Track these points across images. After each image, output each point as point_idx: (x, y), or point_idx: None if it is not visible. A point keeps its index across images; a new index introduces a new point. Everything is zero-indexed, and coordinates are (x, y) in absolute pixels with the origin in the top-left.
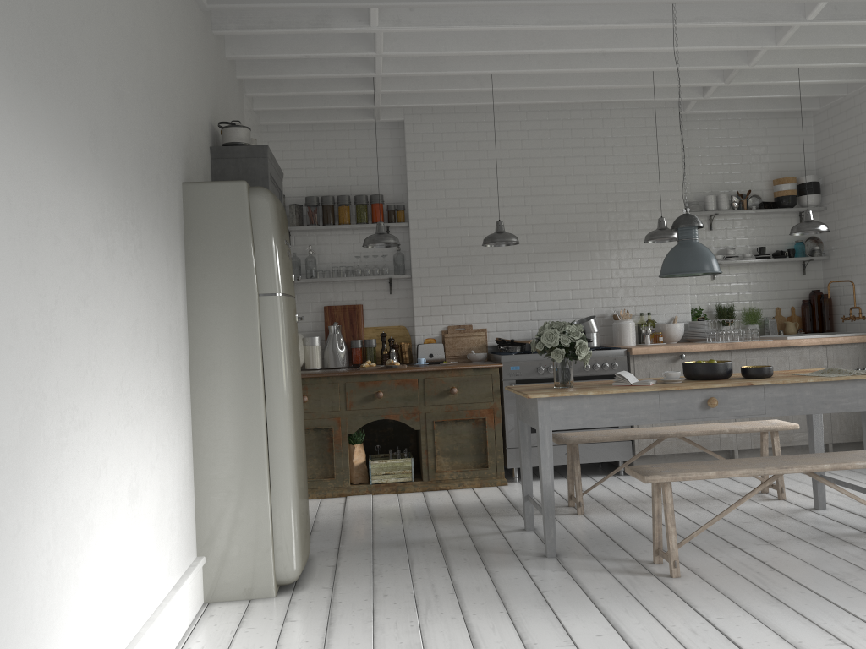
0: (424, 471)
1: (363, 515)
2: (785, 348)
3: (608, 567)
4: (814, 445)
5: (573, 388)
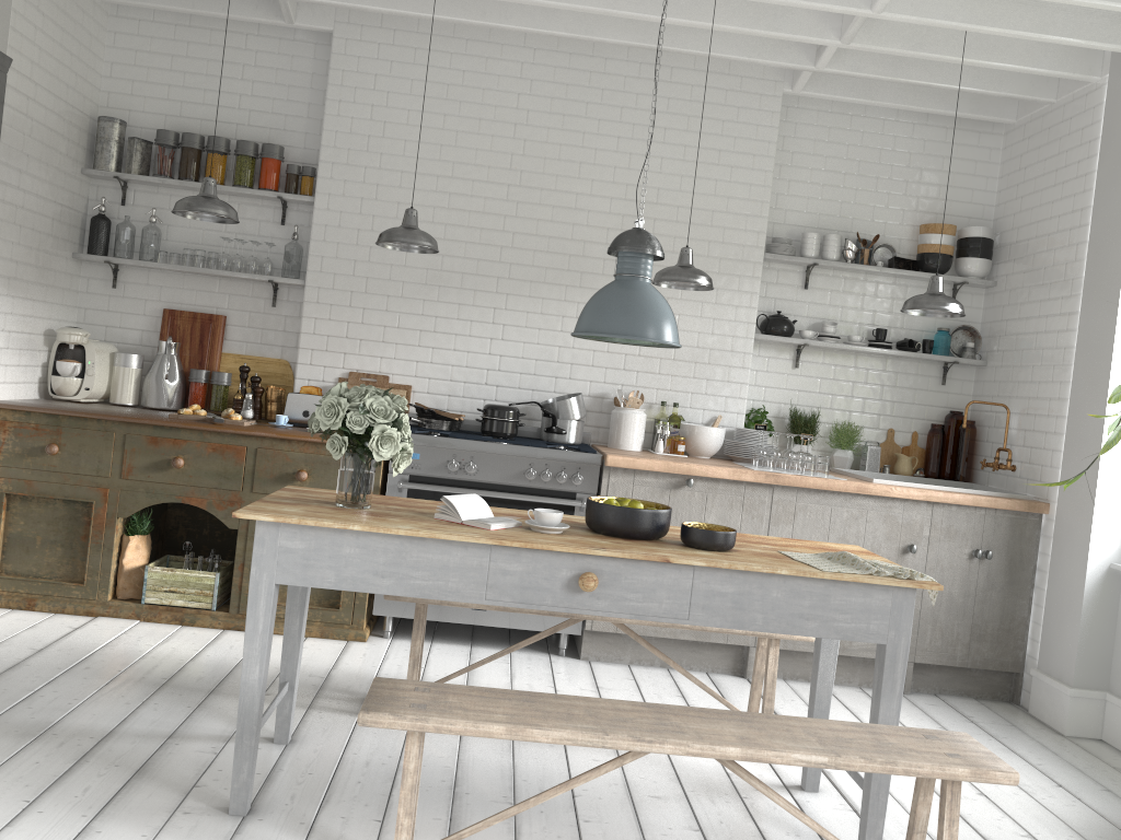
0: (234, 598)
1: (63, 659)
2: (864, 497)
3: None
4: (818, 679)
5: (359, 511)
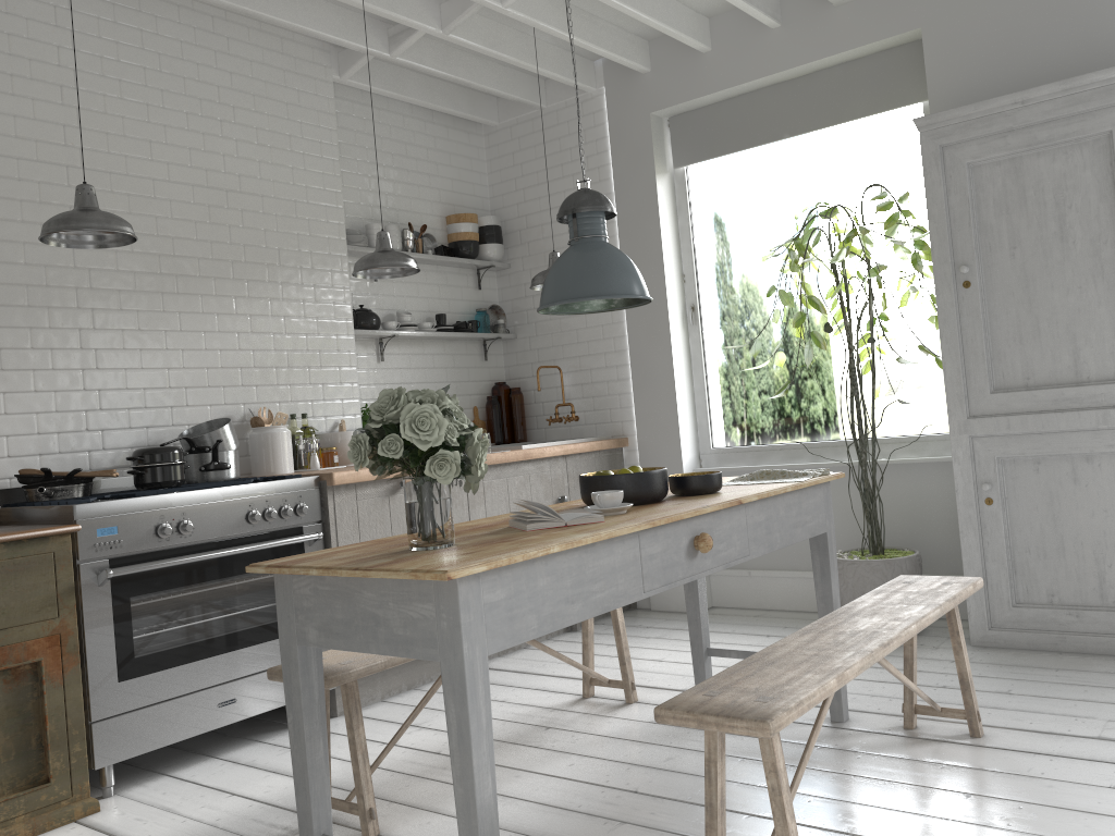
0: None
1: None
2: (525, 462)
3: None
4: (699, 602)
5: (469, 545)
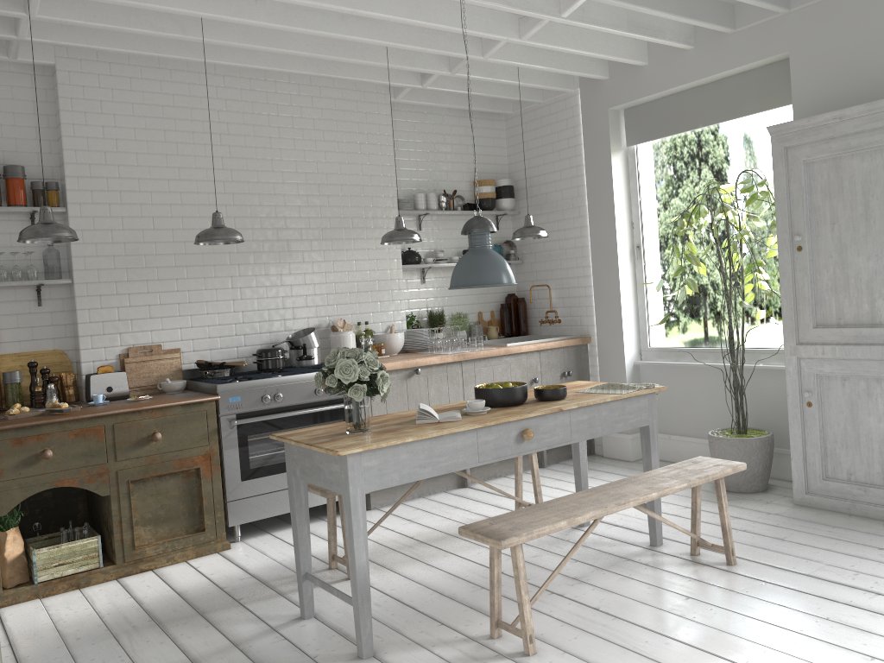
0: (118, 551)
1: (47, 641)
2: (507, 356)
3: (447, 657)
4: (580, 461)
5: (375, 432)
